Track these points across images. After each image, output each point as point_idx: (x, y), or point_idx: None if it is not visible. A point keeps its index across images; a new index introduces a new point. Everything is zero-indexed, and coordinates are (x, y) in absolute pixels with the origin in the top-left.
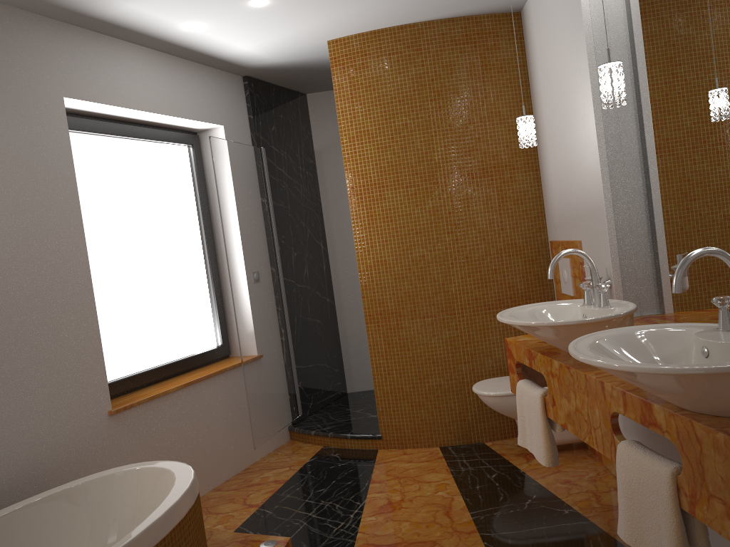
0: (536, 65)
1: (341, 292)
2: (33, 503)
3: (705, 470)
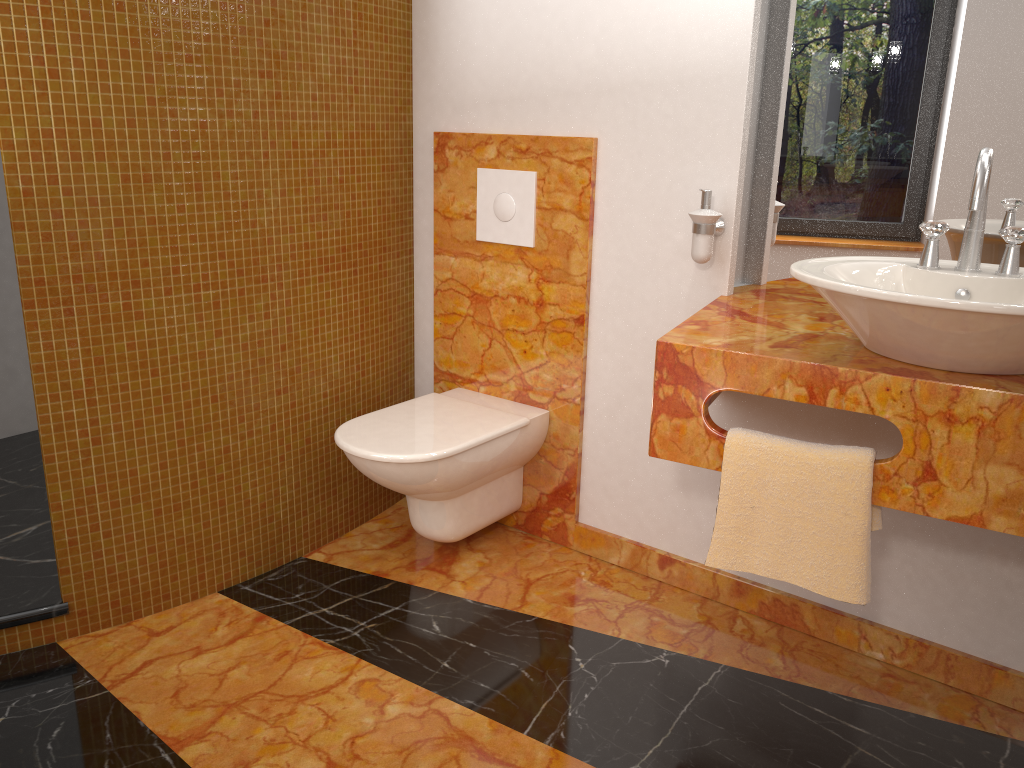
0: None
1: None
2: None
3: None
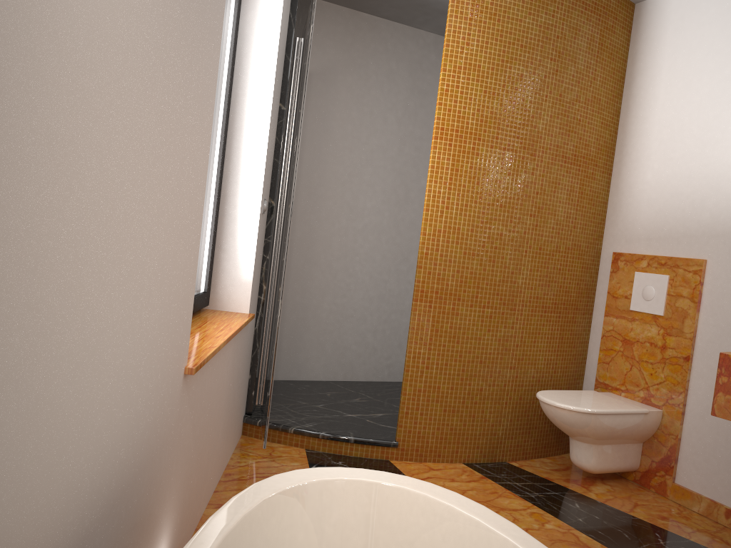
0: (656, 65)
1: (292, 254)
2: (220, 547)
3: None
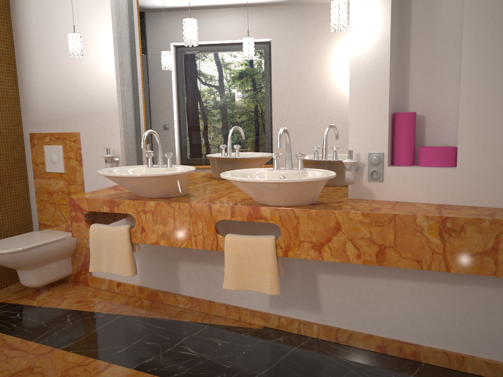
0: None
1: None
2: None
3: (299, 230)
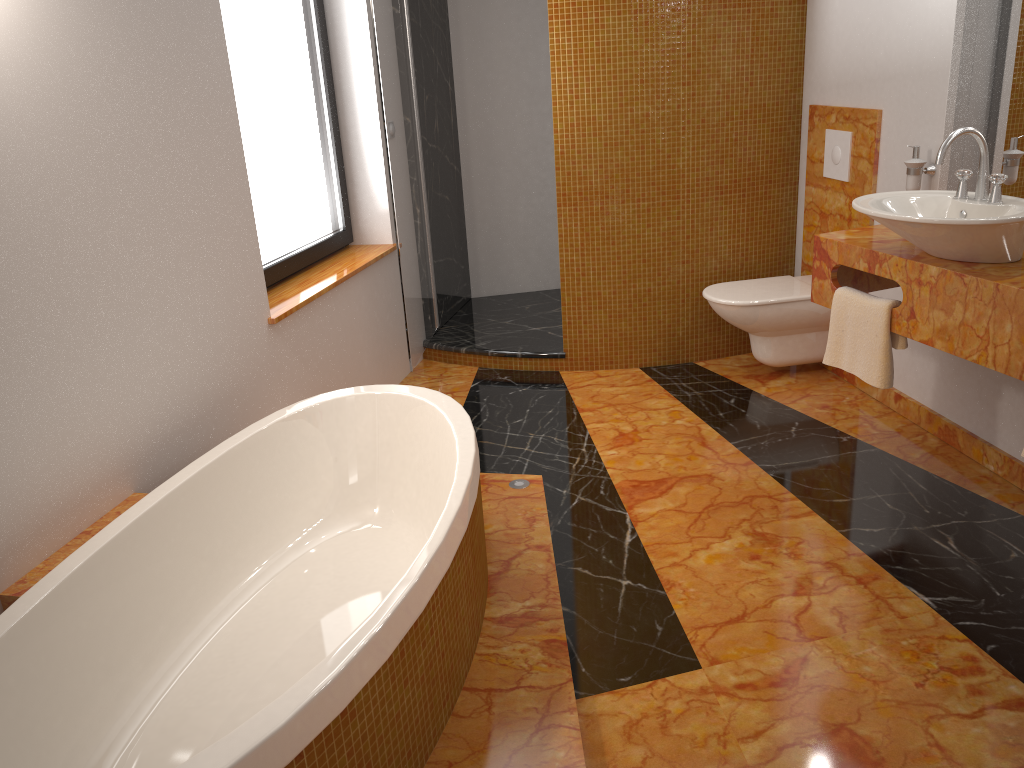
0: None
1: (471, 157)
2: (249, 440)
3: None
